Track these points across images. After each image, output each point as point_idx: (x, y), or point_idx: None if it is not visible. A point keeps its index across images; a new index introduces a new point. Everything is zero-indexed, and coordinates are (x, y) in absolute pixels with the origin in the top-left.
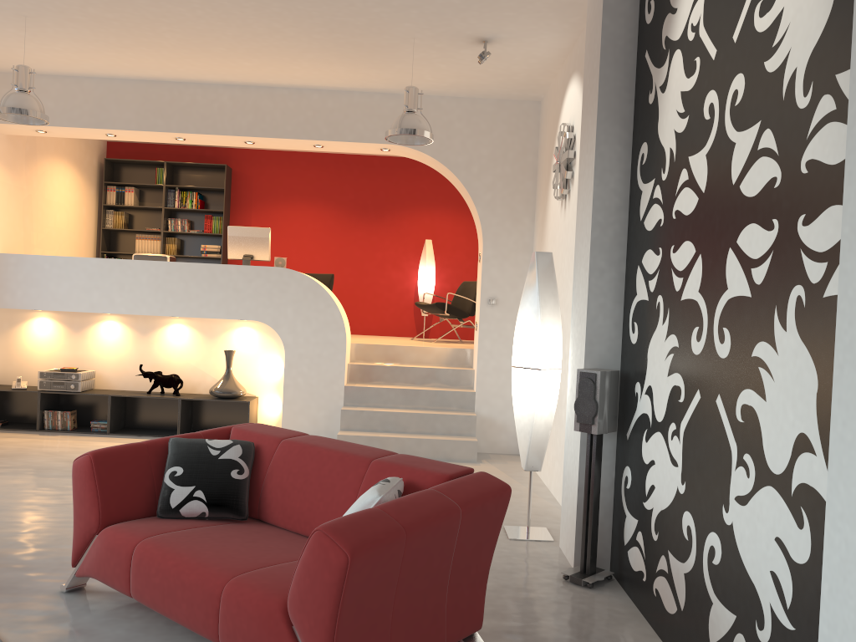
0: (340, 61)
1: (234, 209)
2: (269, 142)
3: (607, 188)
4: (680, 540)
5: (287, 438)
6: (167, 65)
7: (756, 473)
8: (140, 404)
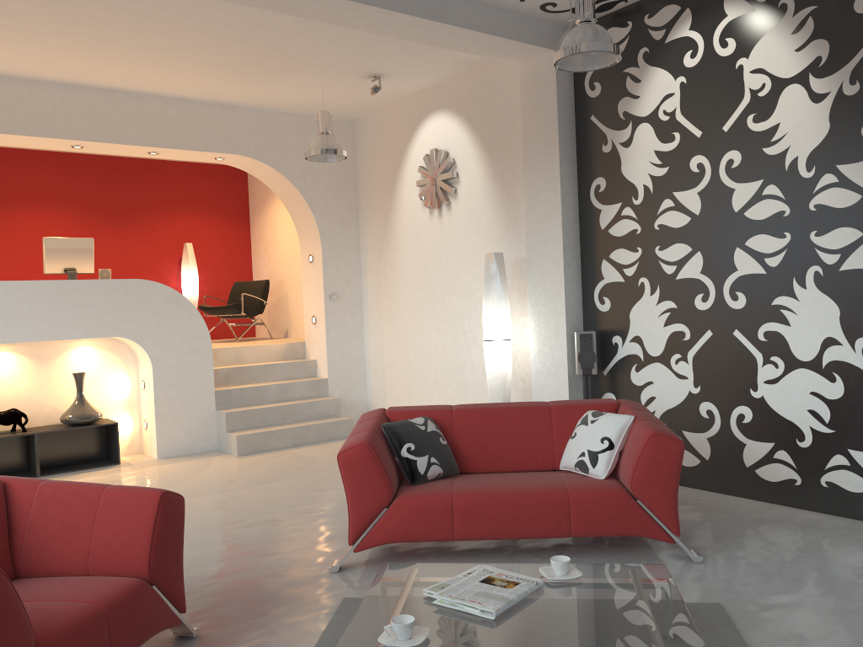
0: (224, 76)
1: None
2: (102, 147)
3: (567, 207)
4: (697, 420)
5: (452, 408)
6: (13, 59)
7: (786, 364)
8: None
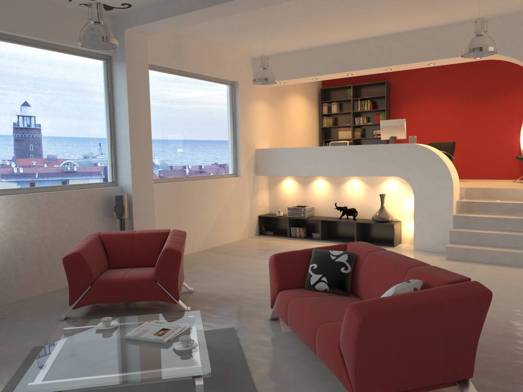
0: (435, 9)
1: (392, 107)
2: (400, 67)
3: None
4: None
5: (372, 251)
6: (336, 36)
7: None
8: (337, 224)
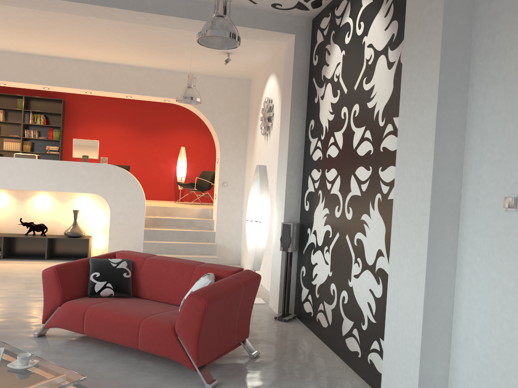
0: (148, 55)
1: (66, 125)
2: (100, 93)
3: (295, 138)
4: (329, 295)
5: (148, 257)
6: (44, 48)
7: (362, 265)
8: (19, 241)
